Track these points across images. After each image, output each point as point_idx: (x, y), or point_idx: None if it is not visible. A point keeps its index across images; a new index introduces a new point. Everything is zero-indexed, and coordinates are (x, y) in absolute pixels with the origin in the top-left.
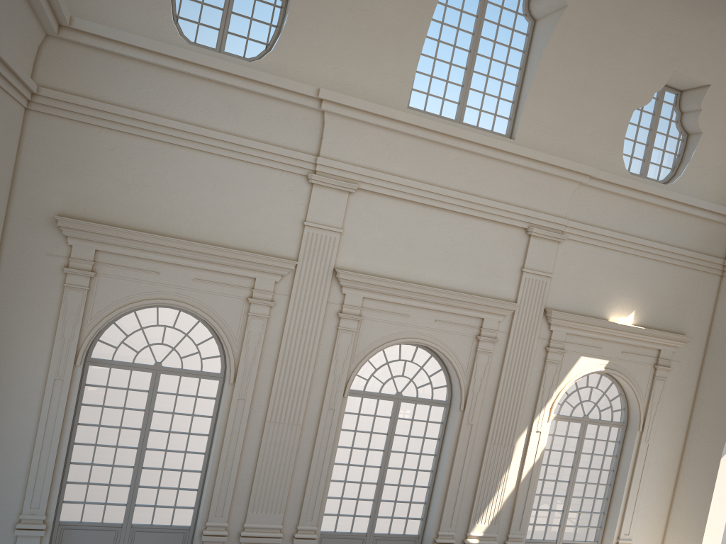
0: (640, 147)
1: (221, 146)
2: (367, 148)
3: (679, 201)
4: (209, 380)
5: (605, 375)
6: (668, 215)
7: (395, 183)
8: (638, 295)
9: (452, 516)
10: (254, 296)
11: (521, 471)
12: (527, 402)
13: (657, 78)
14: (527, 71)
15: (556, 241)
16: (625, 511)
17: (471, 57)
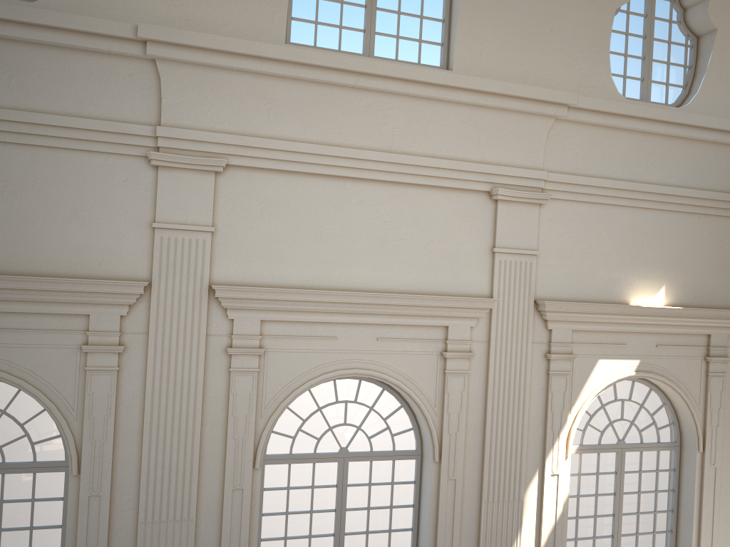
0: (635, 63)
1: (4, 128)
2: (232, 106)
3: (701, 125)
4: (55, 472)
5: (638, 381)
6: (689, 148)
7: (282, 150)
8: (666, 264)
9: None
10: (90, 341)
11: (539, 534)
12: (531, 436)
13: None
14: None
15: (535, 204)
16: None
17: None
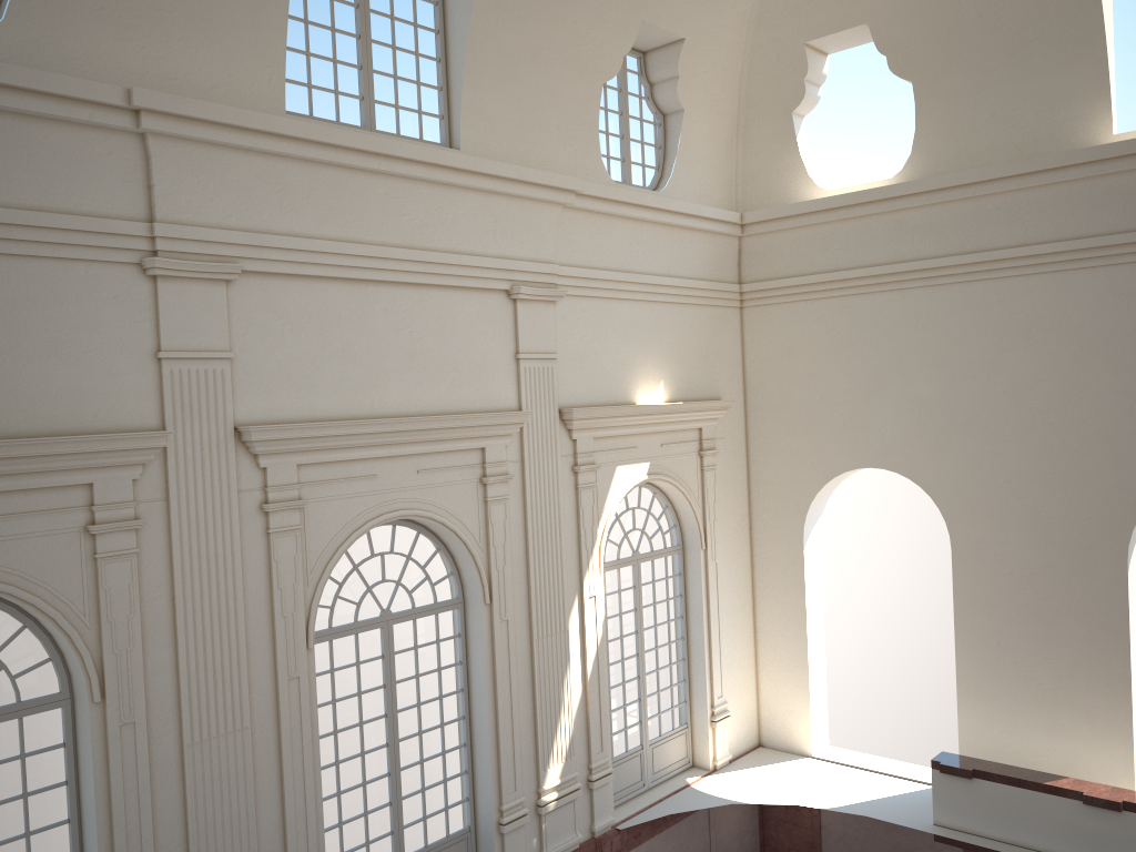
0: (614, 142)
1: None
2: (239, 194)
3: (682, 212)
4: (36, 715)
5: (645, 486)
6: (670, 235)
7: (301, 250)
8: (661, 358)
9: (515, 773)
10: (99, 519)
11: (584, 664)
12: (568, 558)
13: (624, 33)
14: (450, 36)
15: (550, 302)
16: (712, 665)
17: (363, 16)
